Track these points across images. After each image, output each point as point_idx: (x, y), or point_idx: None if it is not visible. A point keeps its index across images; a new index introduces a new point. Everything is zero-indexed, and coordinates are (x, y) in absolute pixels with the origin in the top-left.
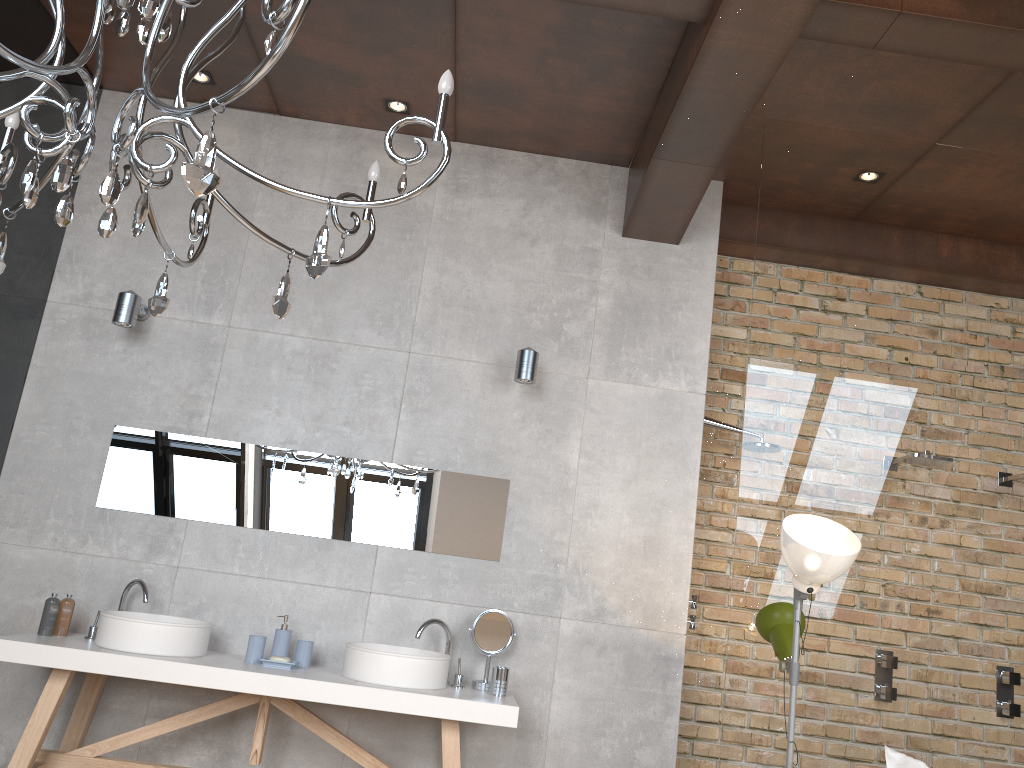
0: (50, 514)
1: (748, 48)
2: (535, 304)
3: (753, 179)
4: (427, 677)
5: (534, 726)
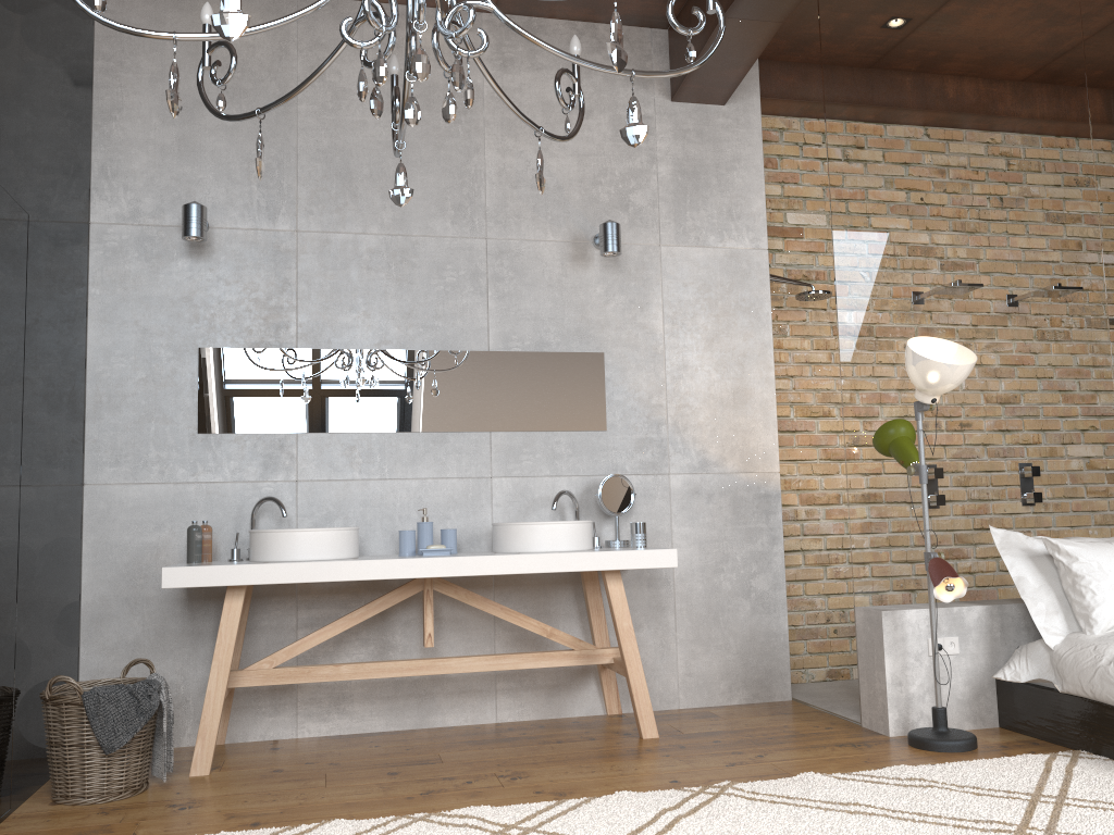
0: (150, 448)
1: None
2: (600, 177)
3: (787, 33)
4: (582, 539)
5: (661, 574)
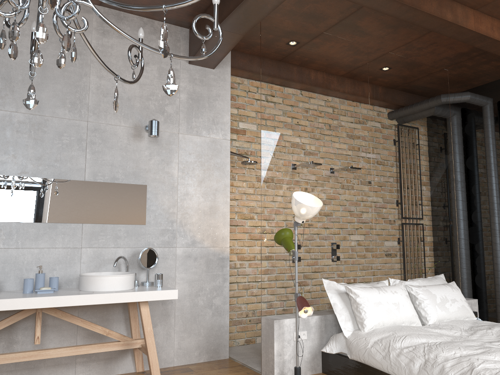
0: None
1: None
2: (150, 96)
3: (244, 40)
4: (129, 284)
5: None
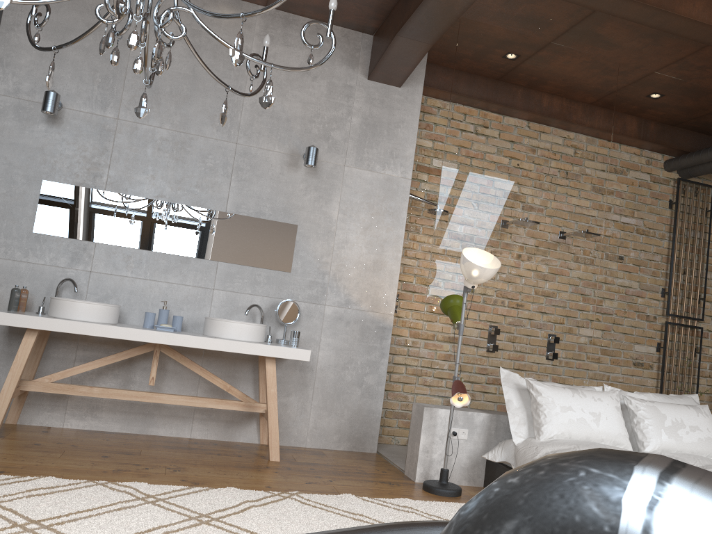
0: (1, 236)
1: None
2: (314, 118)
3: (446, 50)
4: (256, 335)
5: (309, 364)
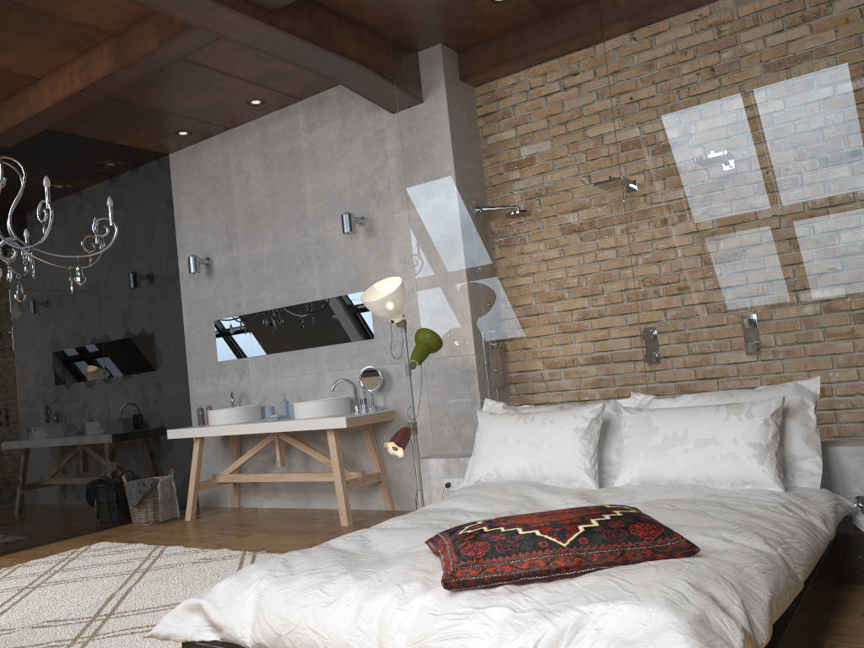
0: (205, 370)
1: (254, 34)
2: (359, 180)
3: None
4: (320, 410)
5: None
